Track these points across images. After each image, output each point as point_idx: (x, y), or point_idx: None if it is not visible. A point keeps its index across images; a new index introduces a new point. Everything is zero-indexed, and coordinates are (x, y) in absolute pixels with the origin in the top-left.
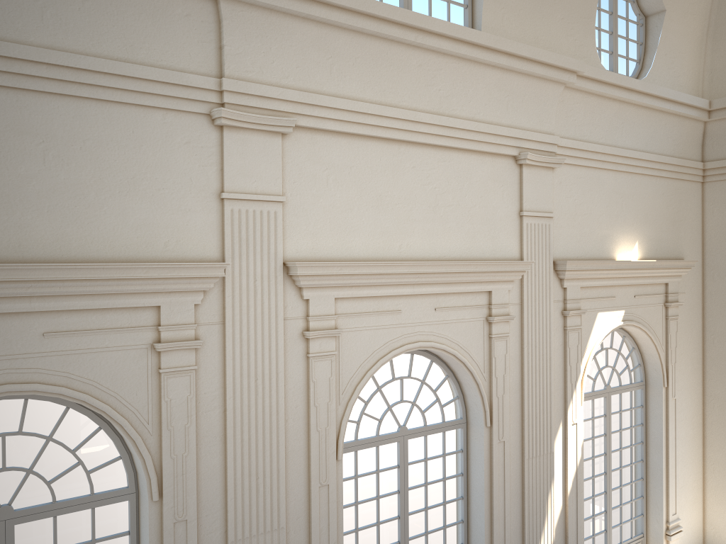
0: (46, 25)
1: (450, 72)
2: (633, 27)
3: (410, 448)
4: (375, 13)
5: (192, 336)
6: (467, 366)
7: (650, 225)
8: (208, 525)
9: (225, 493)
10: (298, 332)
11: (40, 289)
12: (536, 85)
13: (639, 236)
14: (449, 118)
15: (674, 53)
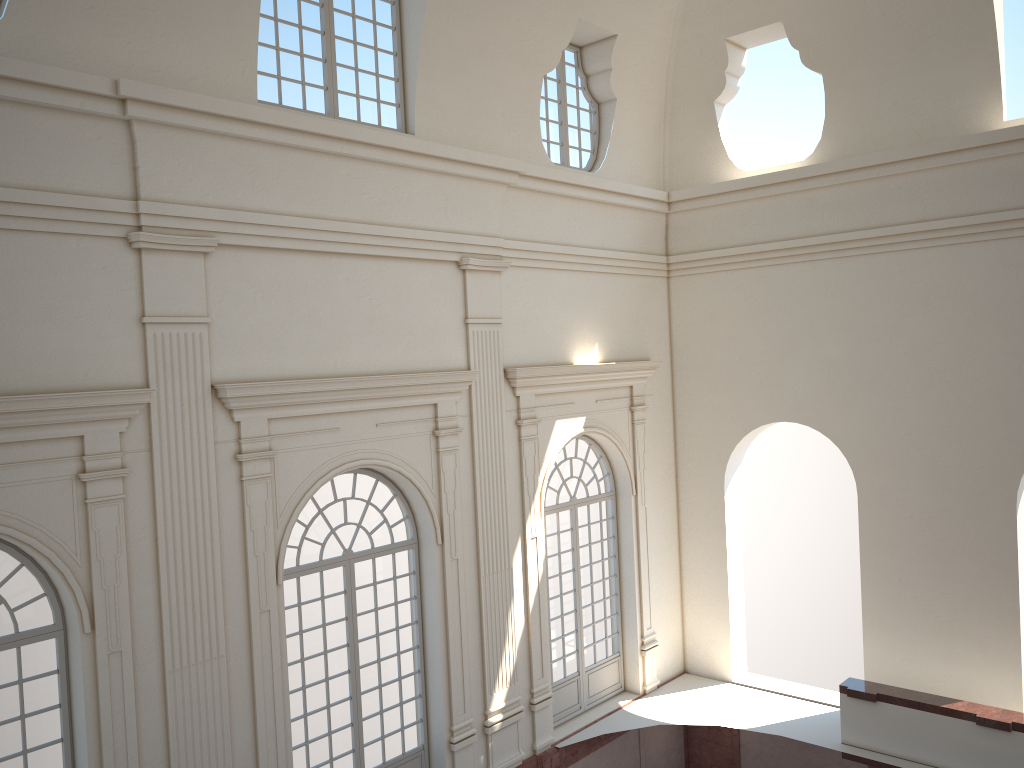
0: None
1: (382, 179)
2: (586, 115)
3: (358, 573)
4: (297, 128)
5: (119, 465)
6: (414, 483)
7: (611, 326)
8: (144, 656)
9: (161, 623)
10: (230, 455)
11: None
12: (476, 187)
13: (598, 337)
14: (382, 227)
15: (630, 142)
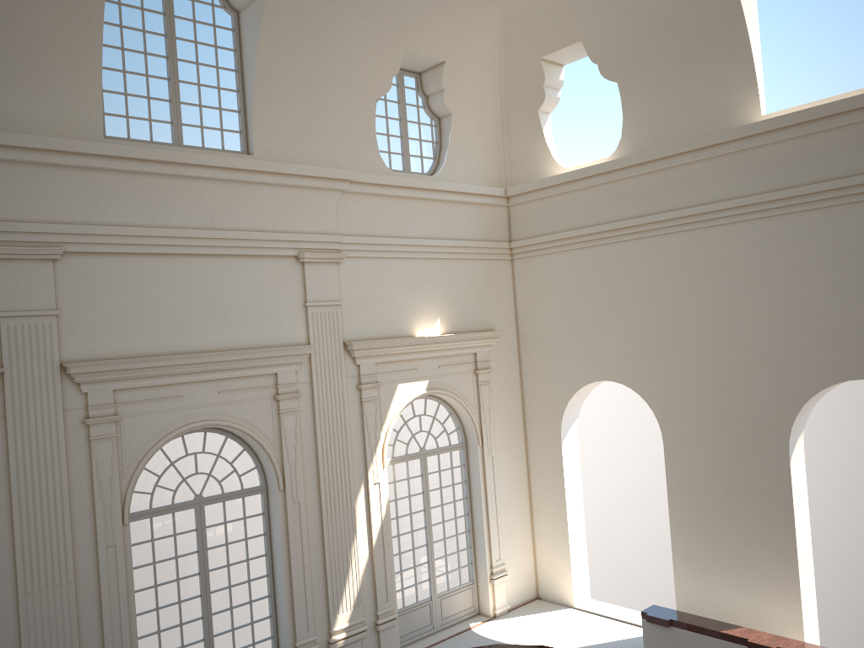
0: None
1: (219, 193)
2: (428, 129)
3: (212, 514)
4: (131, 157)
5: None
6: (255, 439)
7: (453, 303)
8: None
9: (14, 555)
10: (79, 420)
11: None
12: (311, 194)
13: (440, 313)
14: (220, 231)
15: (468, 149)
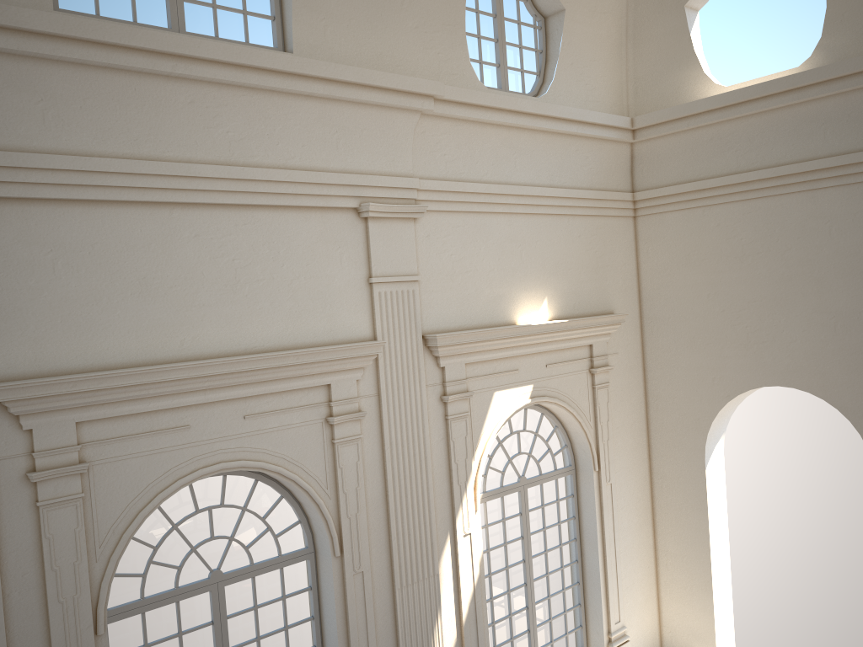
0: None
1: (242, 108)
2: (530, 32)
3: (236, 593)
4: (98, 39)
5: None
6: (300, 484)
7: (564, 276)
8: None
9: None
10: (20, 475)
11: None
12: (378, 115)
13: (548, 291)
14: (244, 168)
15: (584, 61)
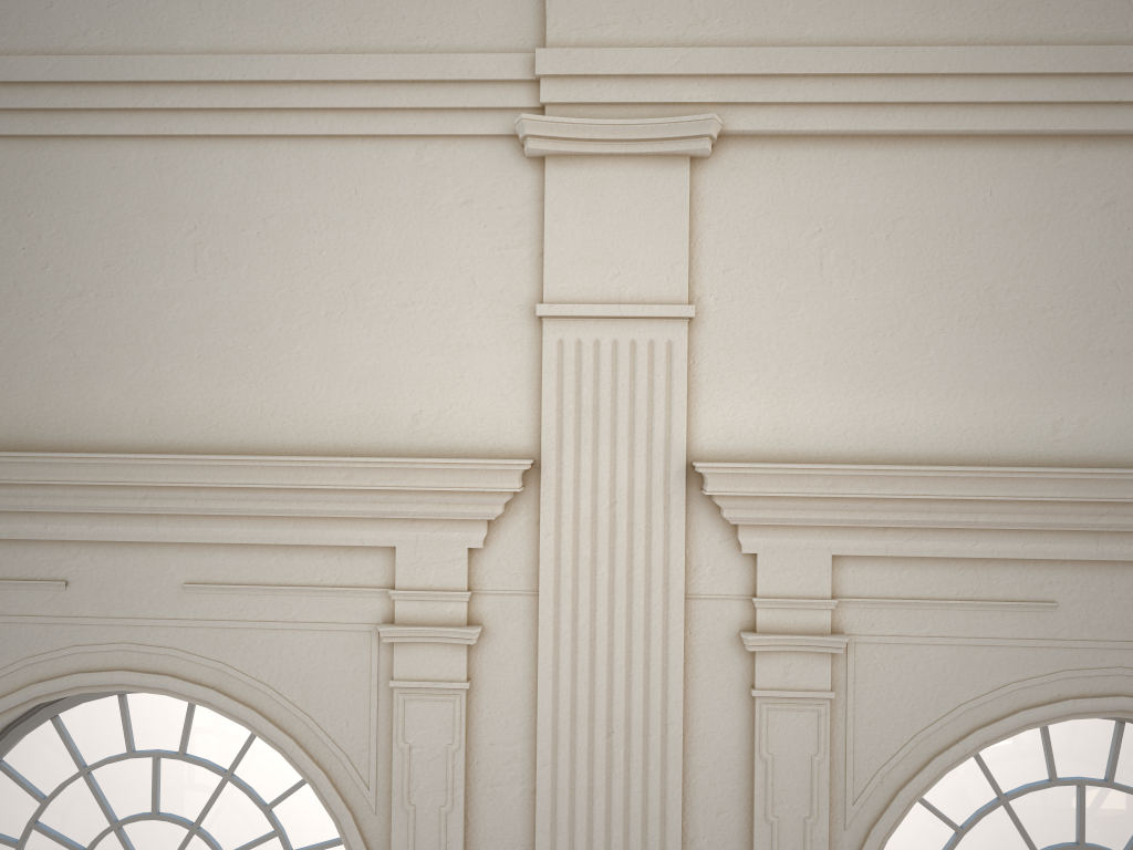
0: (206, 13)
1: None
2: None
3: None
4: None
5: (461, 618)
6: None
7: None
8: None
9: None
10: (729, 632)
11: (164, 502)
12: None
13: None
14: None
15: None
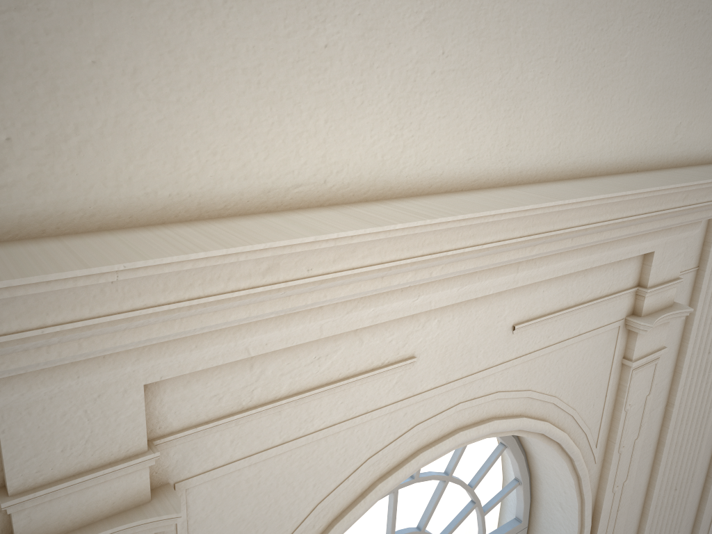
0: None
1: None
2: None
3: None
4: None
5: (671, 300)
6: None
7: None
8: None
9: (640, 517)
10: None
11: (548, 246)
12: None
13: None
14: None
15: None
